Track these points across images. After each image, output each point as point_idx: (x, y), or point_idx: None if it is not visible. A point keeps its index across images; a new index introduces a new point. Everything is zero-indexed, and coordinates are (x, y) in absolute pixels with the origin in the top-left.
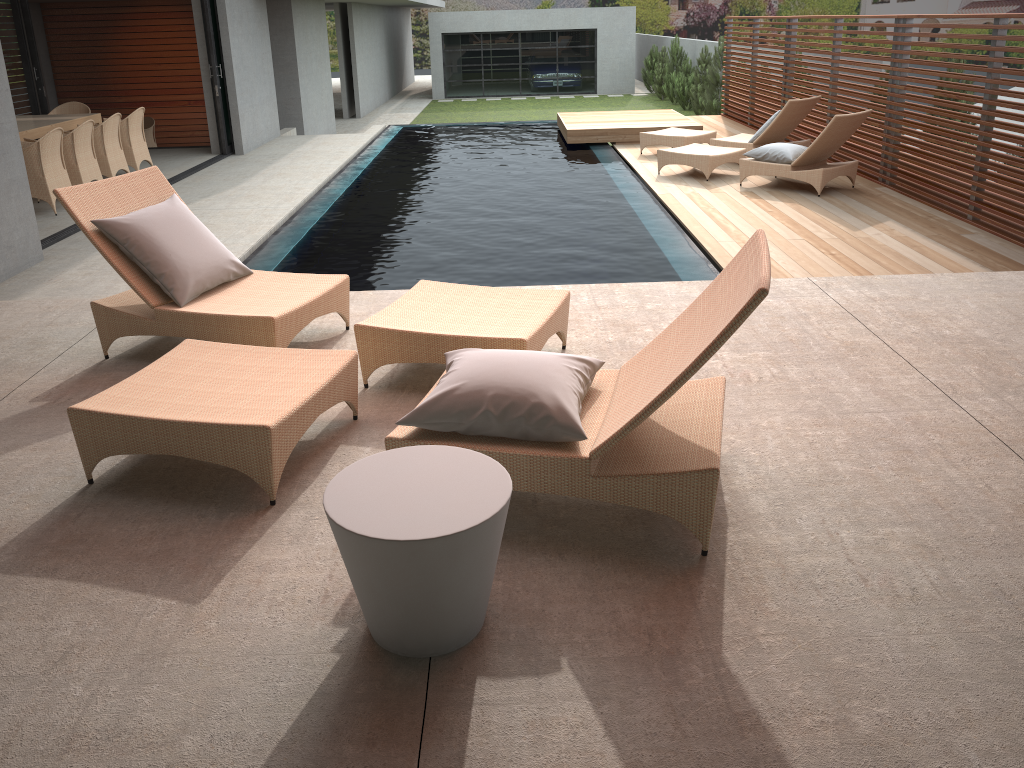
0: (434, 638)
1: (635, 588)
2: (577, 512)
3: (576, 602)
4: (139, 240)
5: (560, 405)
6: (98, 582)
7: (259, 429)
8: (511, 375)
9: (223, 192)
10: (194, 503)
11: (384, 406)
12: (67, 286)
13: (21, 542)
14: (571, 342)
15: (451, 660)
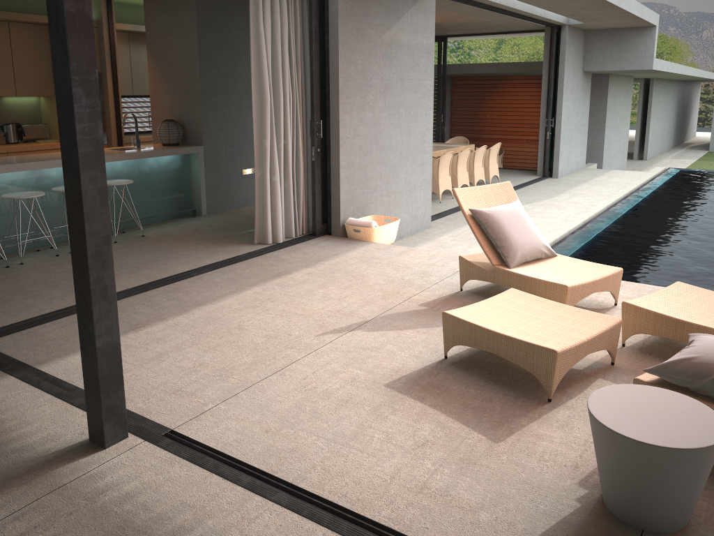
0: (648, 517)
1: None
2: None
3: None
4: (493, 224)
5: None
6: (444, 412)
7: (549, 351)
8: None
9: (540, 201)
10: (501, 386)
11: (634, 361)
12: (441, 245)
13: (407, 378)
14: None
15: None
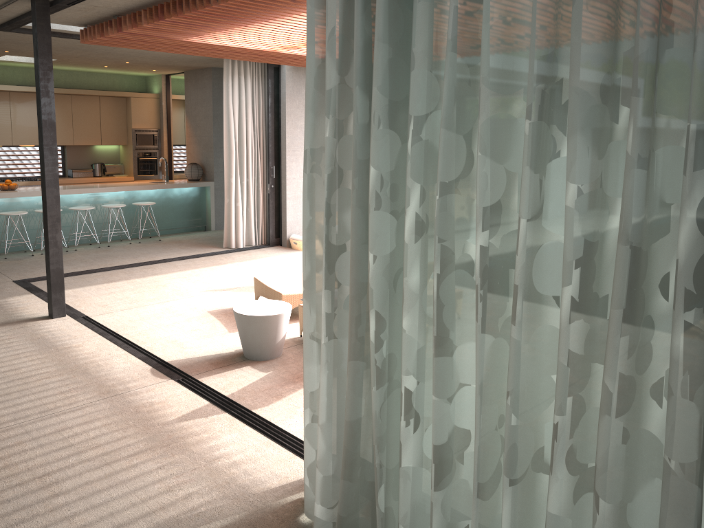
0: (248, 352)
1: None
2: None
3: (298, 366)
4: None
5: None
6: (221, 322)
7: (279, 294)
8: None
9: None
10: None
11: None
12: None
13: (223, 310)
14: None
15: (251, 361)
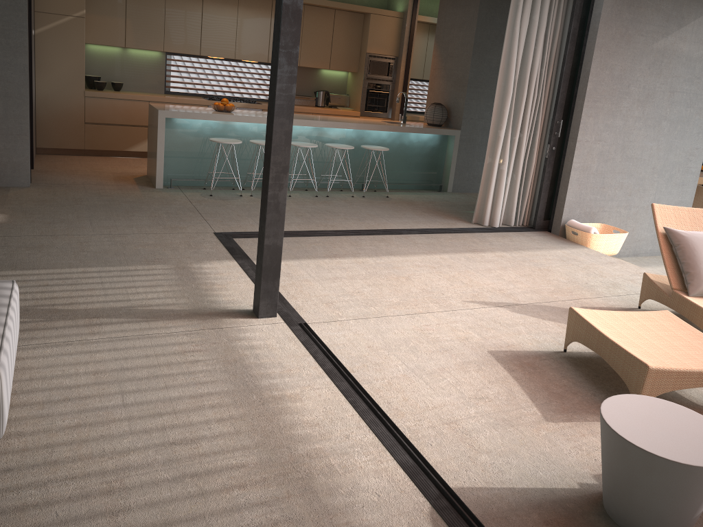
0: (625, 515)
1: None
2: None
3: None
4: (685, 247)
5: None
6: (521, 385)
7: (642, 364)
8: None
9: None
10: (597, 388)
11: None
12: None
13: (513, 353)
14: None
15: None
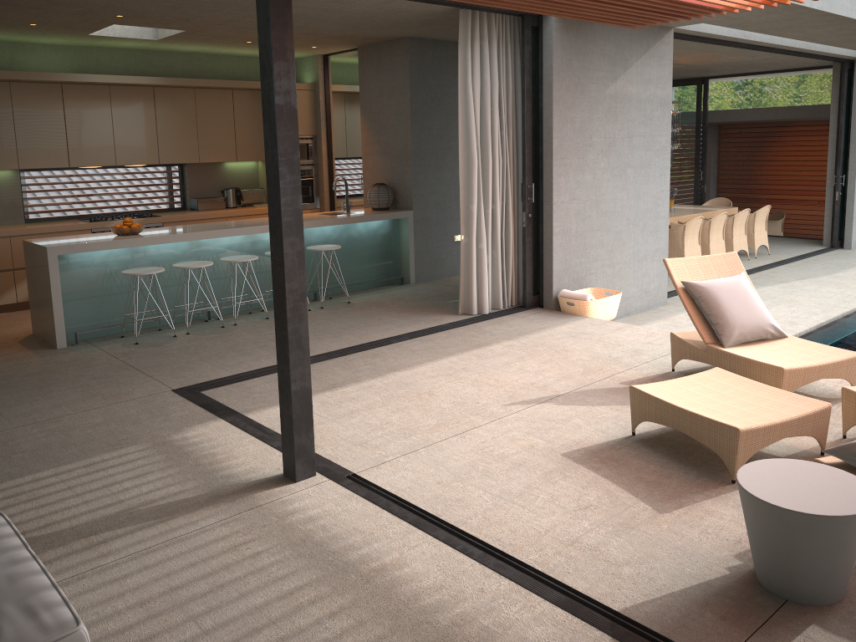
0: (790, 586)
1: None
2: None
3: None
4: (707, 298)
5: None
6: (615, 483)
7: (732, 428)
8: None
9: (817, 277)
10: (685, 465)
11: None
12: (674, 324)
13: (587, 450)
14: None
15: (800, 607)
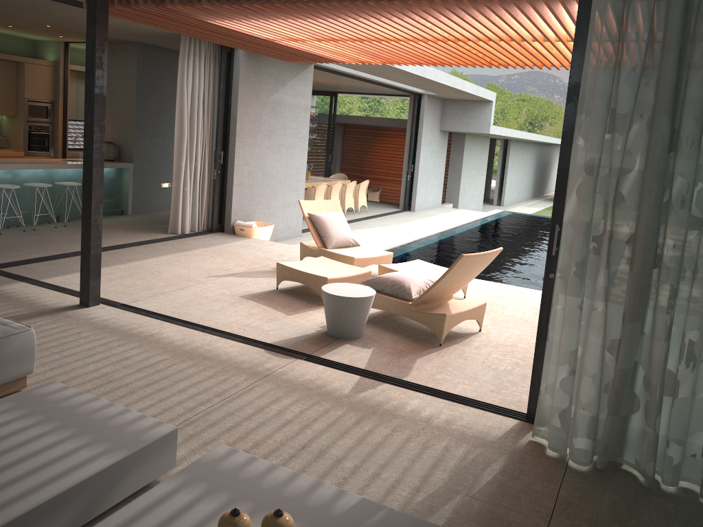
0: (340, 331)
1: (409, 344)
2: (412, 329)
3: (389, 342)
4: (320, 222)
5: (409, 287)
6: (267, 306)
7: (324, 278)
8: (400, 276)
9: (391, 226)
10: (302, 299)
11: None
12: None
13: (252, 294)
14: (470, 297)
15: (343, 340)
